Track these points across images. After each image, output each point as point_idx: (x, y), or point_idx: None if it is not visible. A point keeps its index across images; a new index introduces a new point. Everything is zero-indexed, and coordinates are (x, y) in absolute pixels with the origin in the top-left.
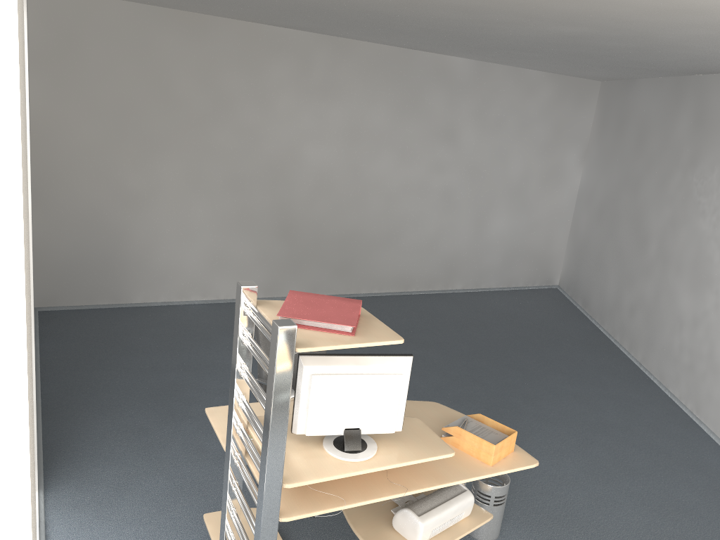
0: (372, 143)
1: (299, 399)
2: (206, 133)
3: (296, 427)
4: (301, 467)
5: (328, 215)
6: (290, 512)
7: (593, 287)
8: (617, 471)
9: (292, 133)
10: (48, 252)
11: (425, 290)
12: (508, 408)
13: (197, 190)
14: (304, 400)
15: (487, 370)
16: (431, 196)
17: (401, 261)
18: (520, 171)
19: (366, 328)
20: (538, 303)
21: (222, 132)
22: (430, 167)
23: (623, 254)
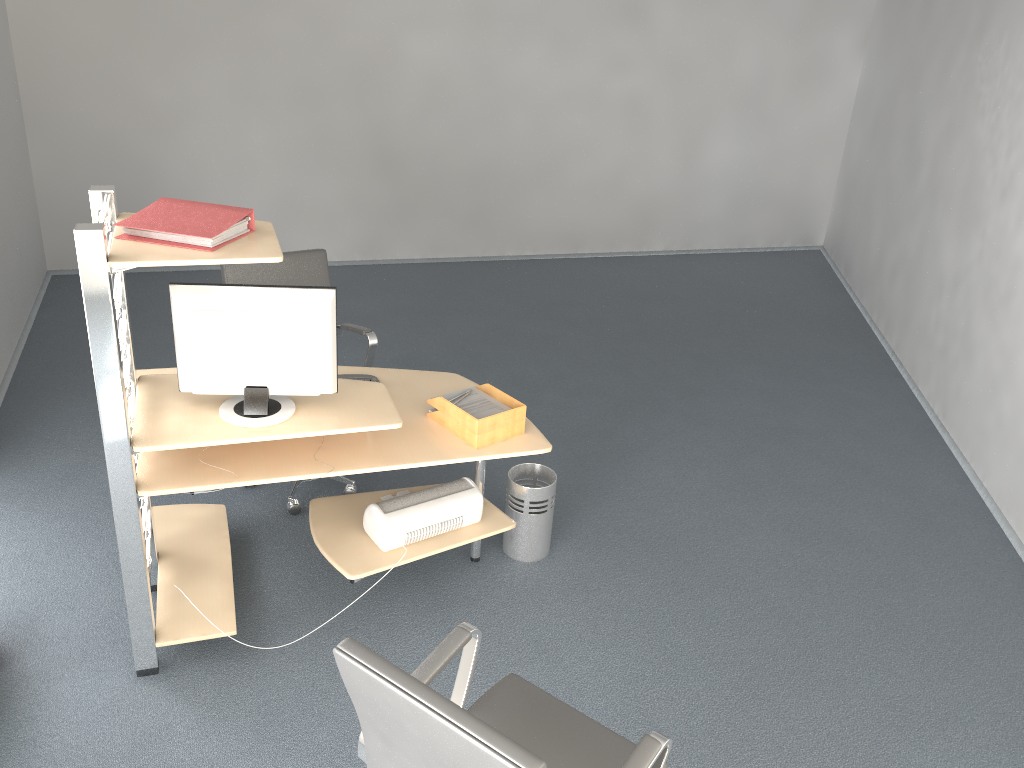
0: (509, 28)
1: (176, 344)
2: (255, 20)
3: (180, 382)
4: (172, 430)
5: (447, 140)
6: (156, 486)
7: (857, 244)
8: (771, 488)
9: (384, 16)
10: (55, 196)
11: (605, 252)
12: (649, 404)
13: (252, 106)
14: (182, 346)
15: (645, 356)
16: (608, 109)
17: (566, 209)
18: (755, 68)
19: (242, 244)
20: (776, 270)
21: (279, 18)
22: (605, 64)
23: (892, 190)
